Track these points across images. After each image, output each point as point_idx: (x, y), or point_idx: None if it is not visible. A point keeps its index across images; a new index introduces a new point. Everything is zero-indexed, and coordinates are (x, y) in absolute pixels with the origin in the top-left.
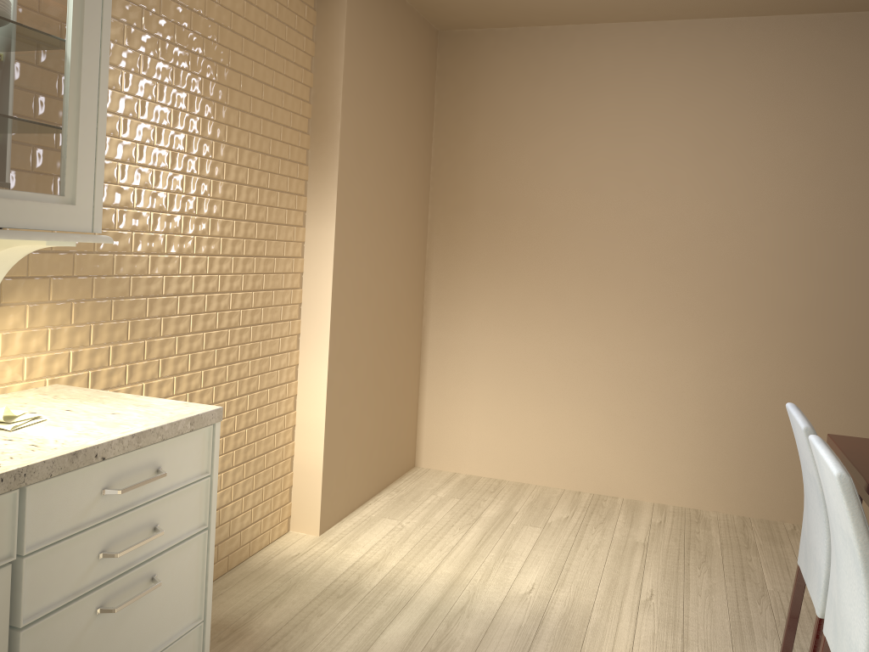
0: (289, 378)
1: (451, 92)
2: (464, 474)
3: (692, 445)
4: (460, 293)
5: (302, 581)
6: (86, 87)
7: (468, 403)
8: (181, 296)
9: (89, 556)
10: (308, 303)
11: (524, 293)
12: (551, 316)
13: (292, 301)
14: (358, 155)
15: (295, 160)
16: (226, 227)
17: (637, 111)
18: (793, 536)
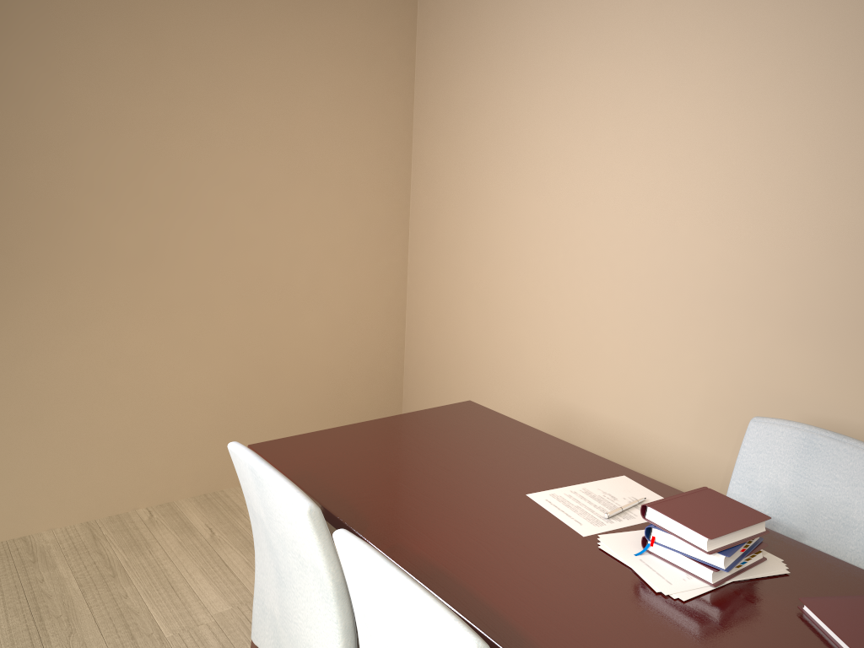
0: None
1: None
2: None
3: (8, 456)
4: None
5: None
6: None
7: None
8: None
9: None
10: None
11: None
12: None
13: None
14: None
15: None
16: None
17: None
18: (156, 528)
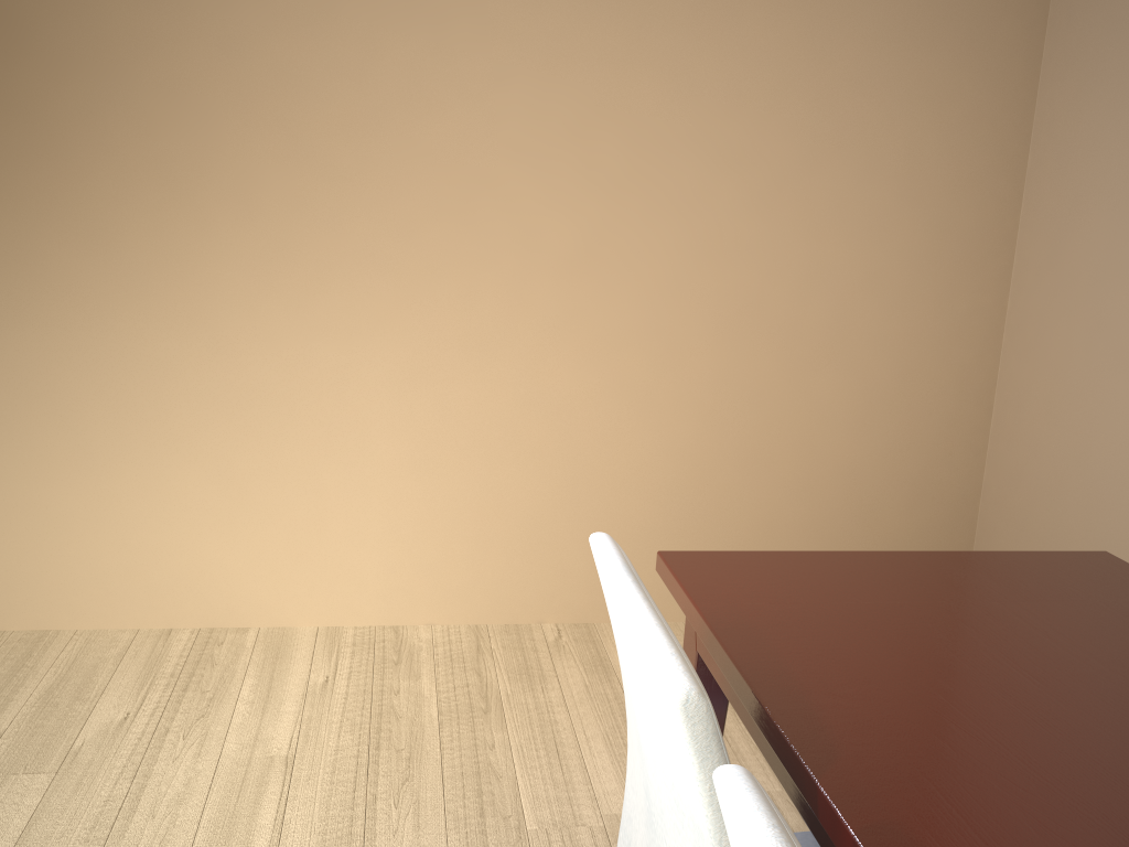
0: None
1: None
2: None
3: (385, 513)
4: None
5: None
6: None
7: None
8: None
9: None
10: None
11: (14, 228)
12: (82, 278)
13: None
14: None
15: None
16: None
17: None
18: (560, 657)
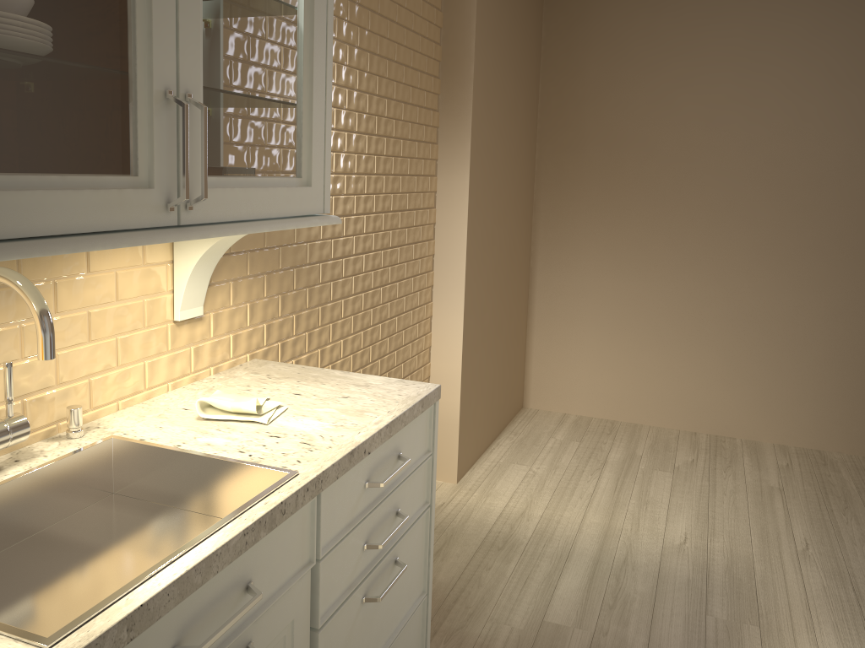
0: (425, 330)
1: (560, 24)
2: (574, 415)
3: (815, 387)
4: (570, 234)
5: (458, 533)
6: (317, 57)
7: (578, 345)
8: (345, 259)
9: (357, 549)
10: (441, 254)
11: (639, 234)
12: (667, 257)
13: (427, 253)
14: (486, 98)
15: (429, 107)
16: (377, 184)
17: (767, 40)
18: None
